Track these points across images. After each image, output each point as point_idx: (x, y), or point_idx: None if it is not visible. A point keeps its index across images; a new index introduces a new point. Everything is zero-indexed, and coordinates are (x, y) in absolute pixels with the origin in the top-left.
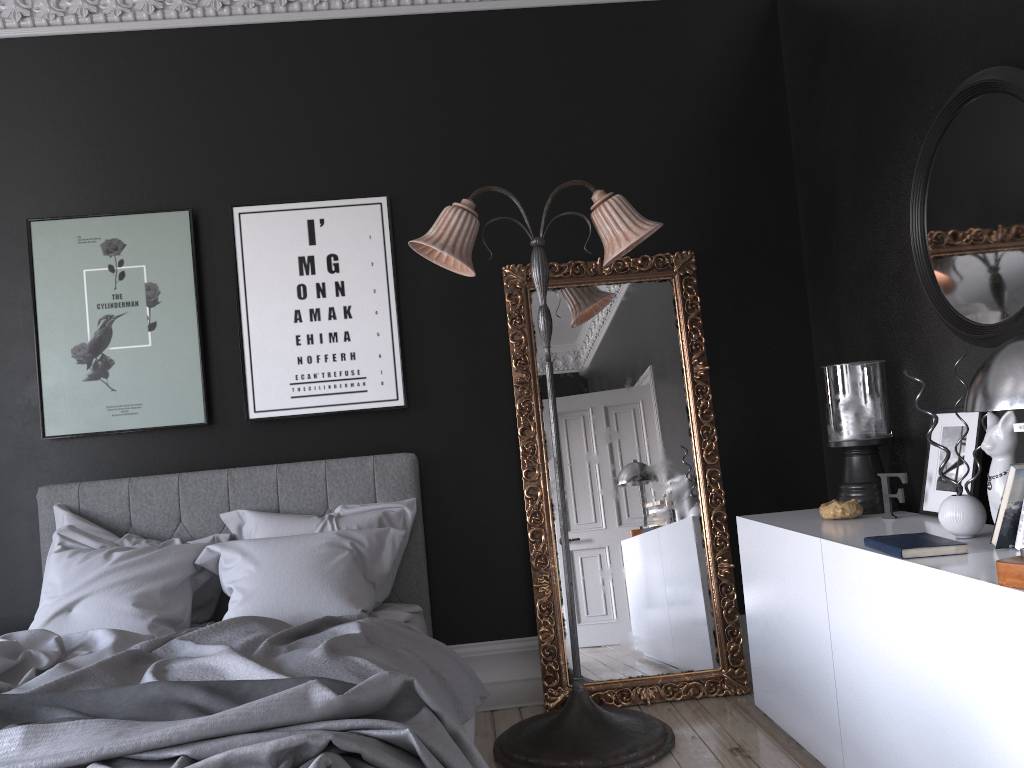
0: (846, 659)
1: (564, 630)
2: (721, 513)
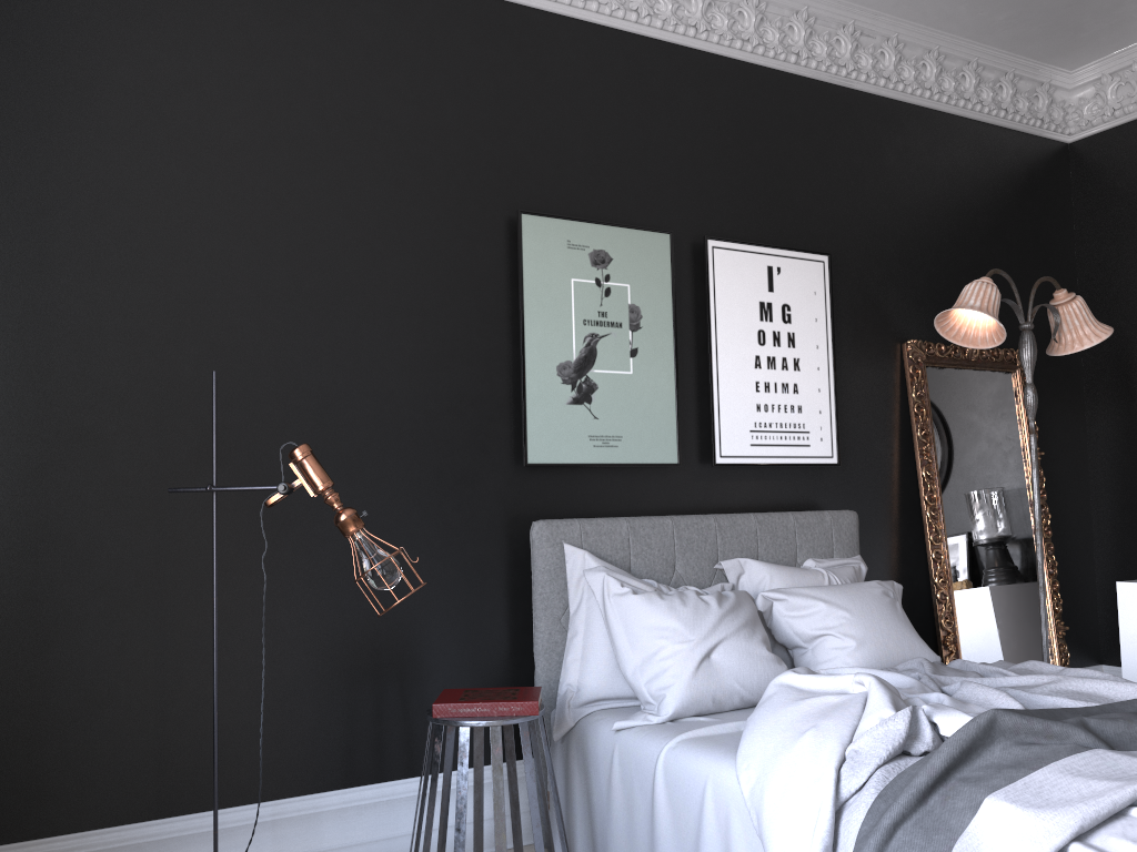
0: None
1: None
2: (1055, 581)
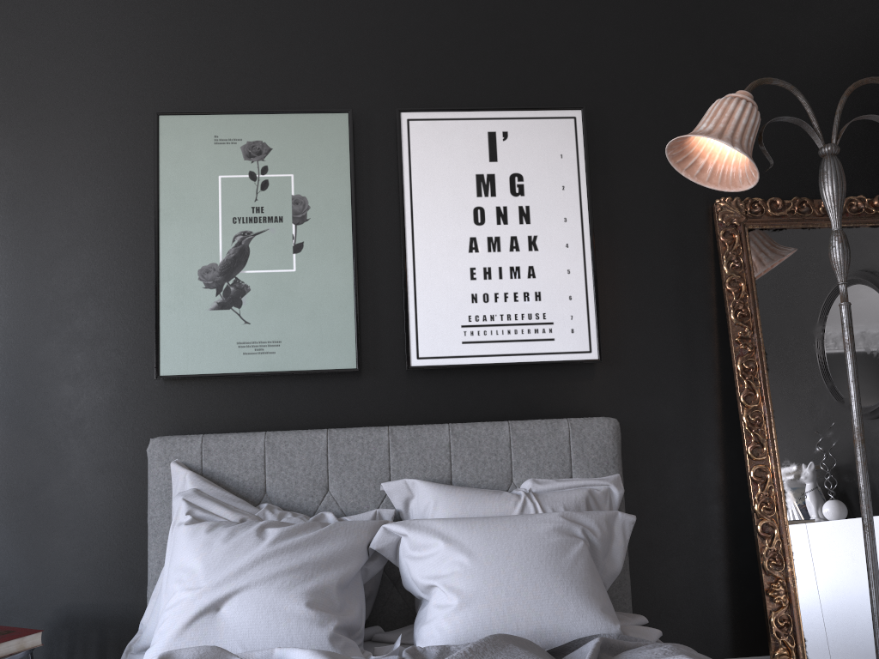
0: None
1: (805, 653)
2: None
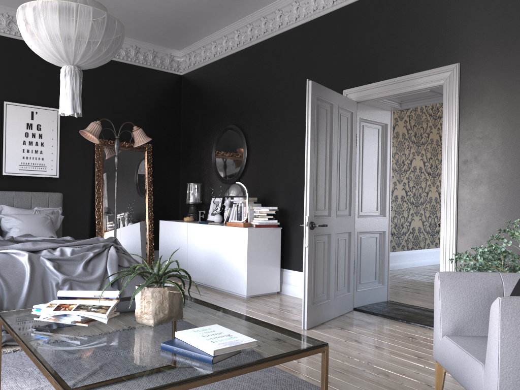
0: (191, 249)
1: None
2: (152, 220)
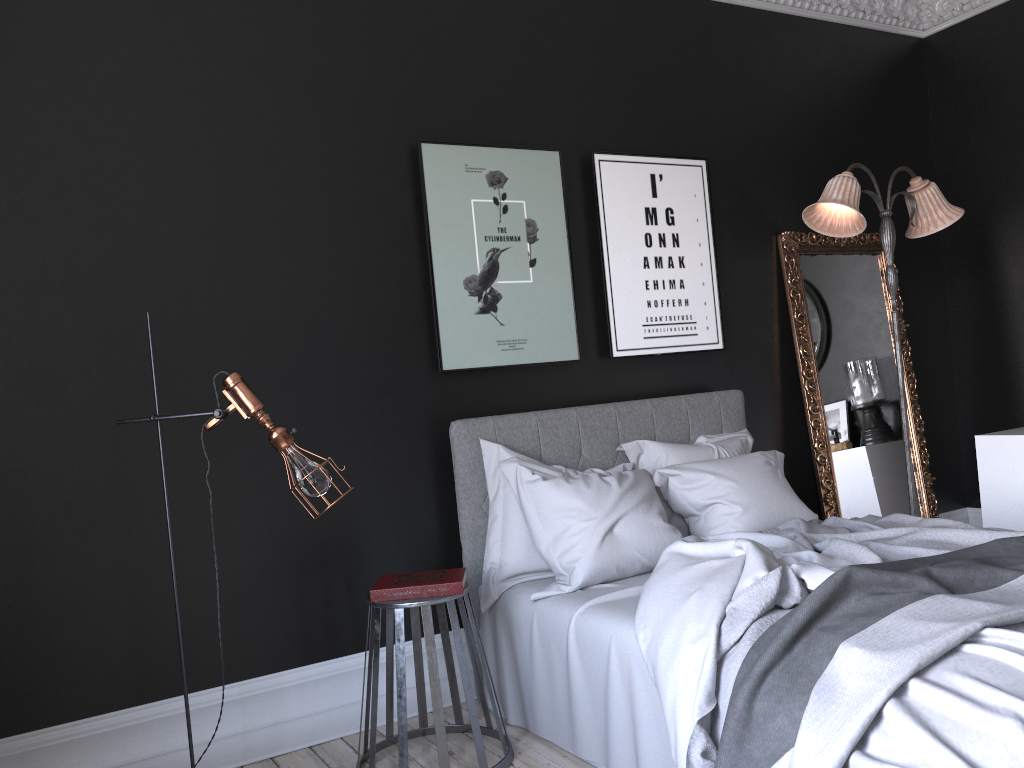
0: None
1: None
2: (922, 438)
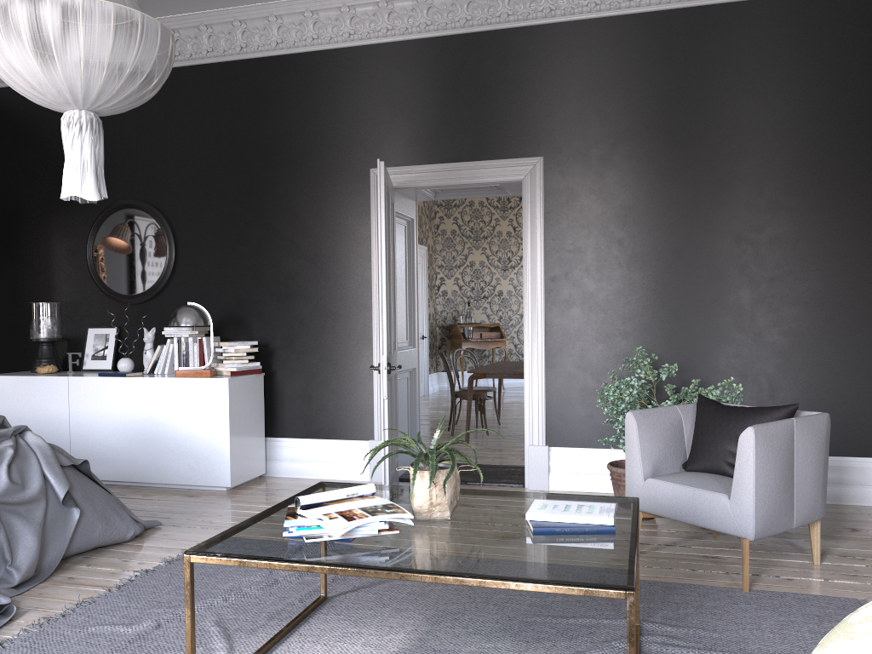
0: (81, 424)
1: None
2: None
